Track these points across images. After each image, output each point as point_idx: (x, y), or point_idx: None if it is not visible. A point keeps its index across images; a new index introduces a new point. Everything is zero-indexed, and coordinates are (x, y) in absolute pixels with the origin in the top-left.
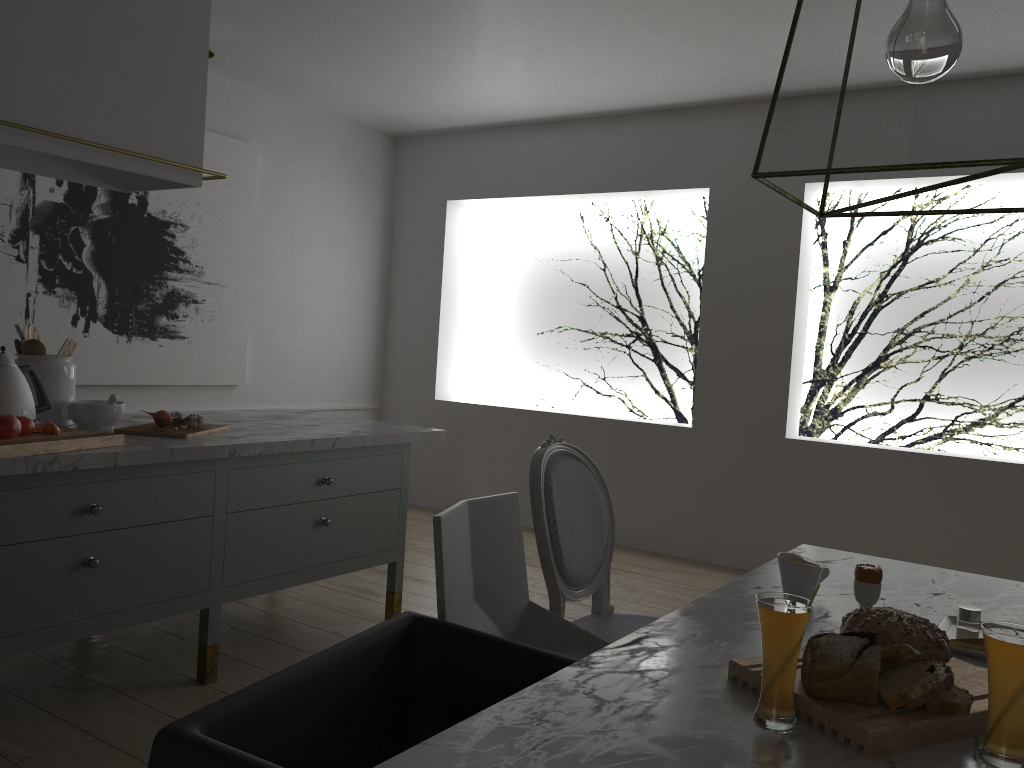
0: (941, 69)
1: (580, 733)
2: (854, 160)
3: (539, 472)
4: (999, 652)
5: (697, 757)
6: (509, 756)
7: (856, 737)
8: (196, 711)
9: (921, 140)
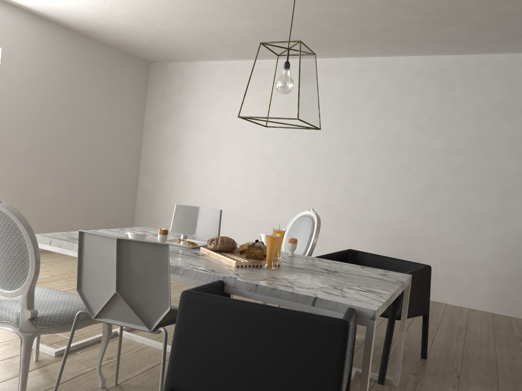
0: (313, 103)
1: (292, 283)
2: (307, 121)
3: (25, 218)
4: (282, 234)
5: (296, 277)
6: (315, 290)
7: (278, 263)
8: (330, 317)
9: (312, 119)
